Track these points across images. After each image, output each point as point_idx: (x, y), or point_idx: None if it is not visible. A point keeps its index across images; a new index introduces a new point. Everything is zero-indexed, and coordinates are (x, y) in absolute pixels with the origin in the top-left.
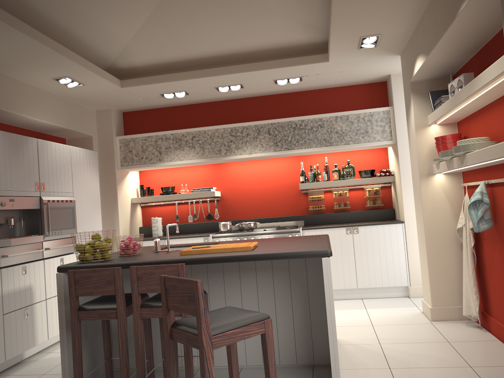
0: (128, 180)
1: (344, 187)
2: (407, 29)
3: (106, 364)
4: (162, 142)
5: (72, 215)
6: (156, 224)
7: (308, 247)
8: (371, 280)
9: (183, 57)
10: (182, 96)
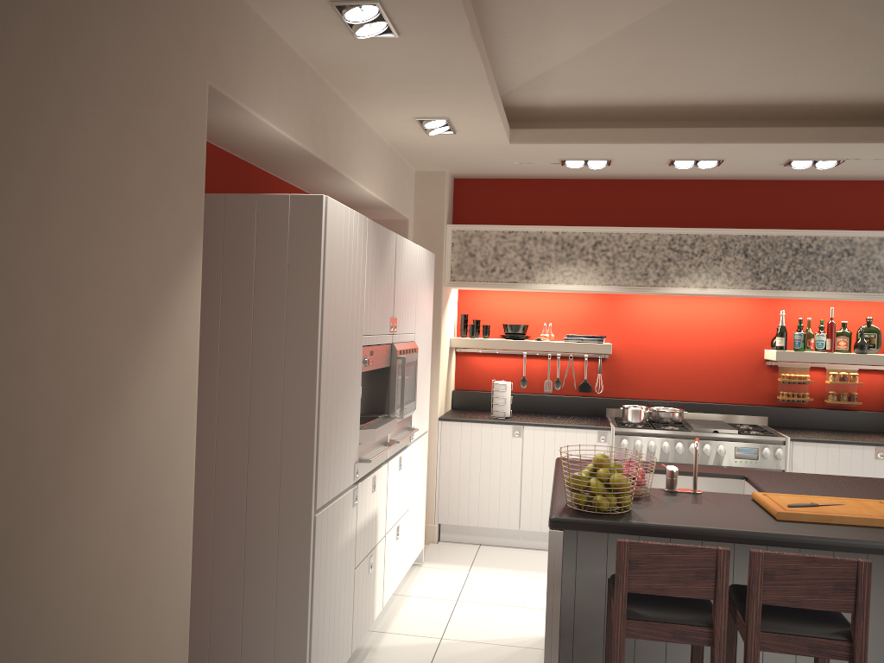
0: (450, 305)
1: (850, 365)
2: None
3: None
4: (534, 245)
5: (413, 376)
6: (504, 393)
7: None
8: None
9: (640, 100)
10: (598, 167)
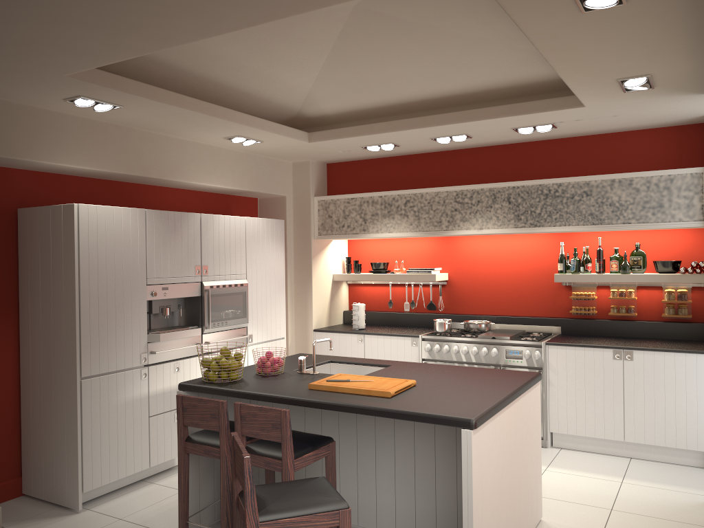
0: (330, 252)
1: (630, 283)
2: (696, 66)
3: None
4: (367, 207)
5: (242, 301)
6: (357, 312)
7: (457, 407)
8: (647, 433)
9: (383, 102)
10: (391, 148)
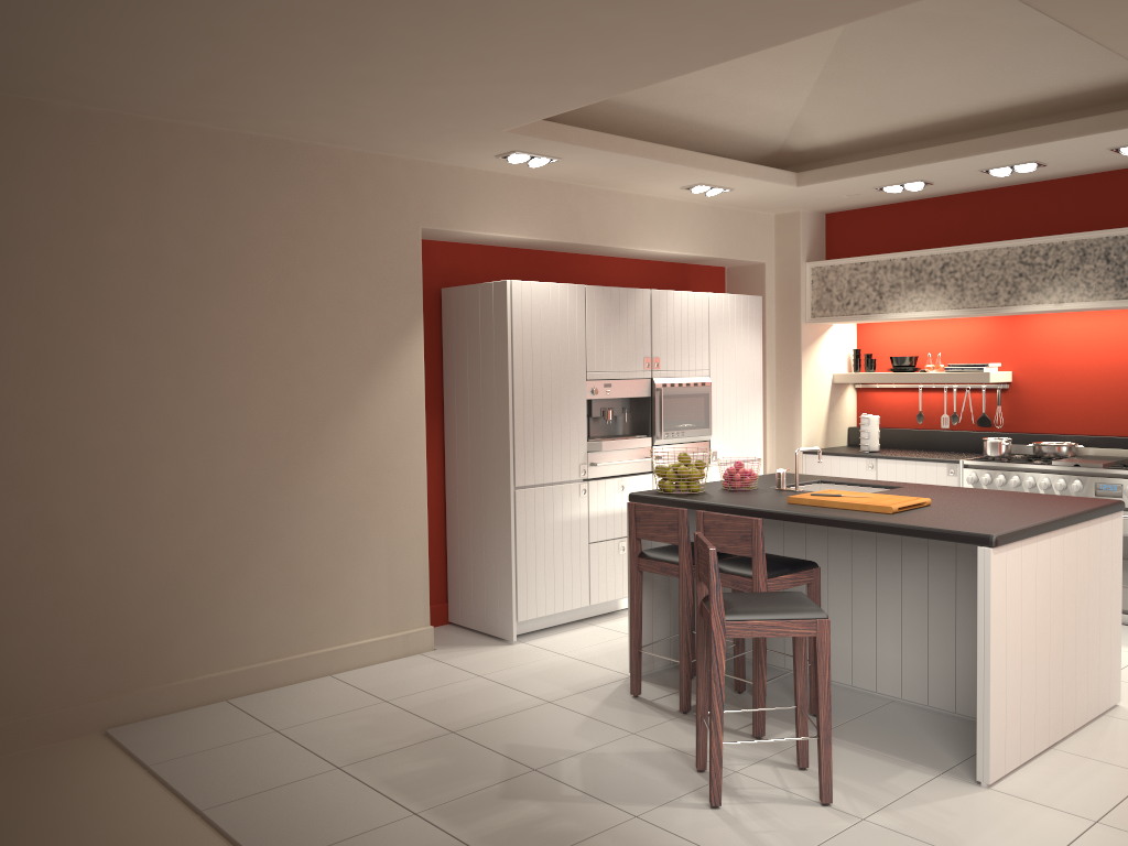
0: (829, 341)
1: None
2: None
3: None
4: (884, 274)
5: (704, 406)
6: (867, 427)
7: (977, 525)
8: None
9: (905, 124)
10: (919, 188)
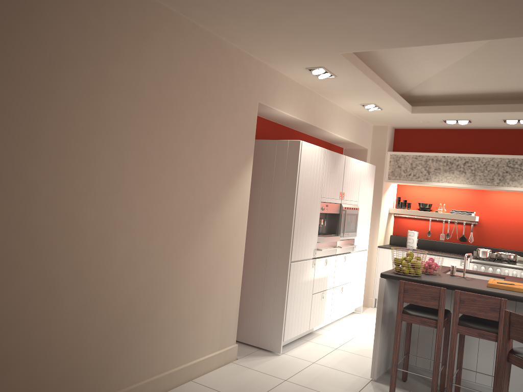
0: (389, 192)
1: None
2: None
3: (404, 358)
4: (432, 163)
5: (355, 220)
6: (412, 237)
7: None
8: None
9: (479, 91)
10: (464, 123)
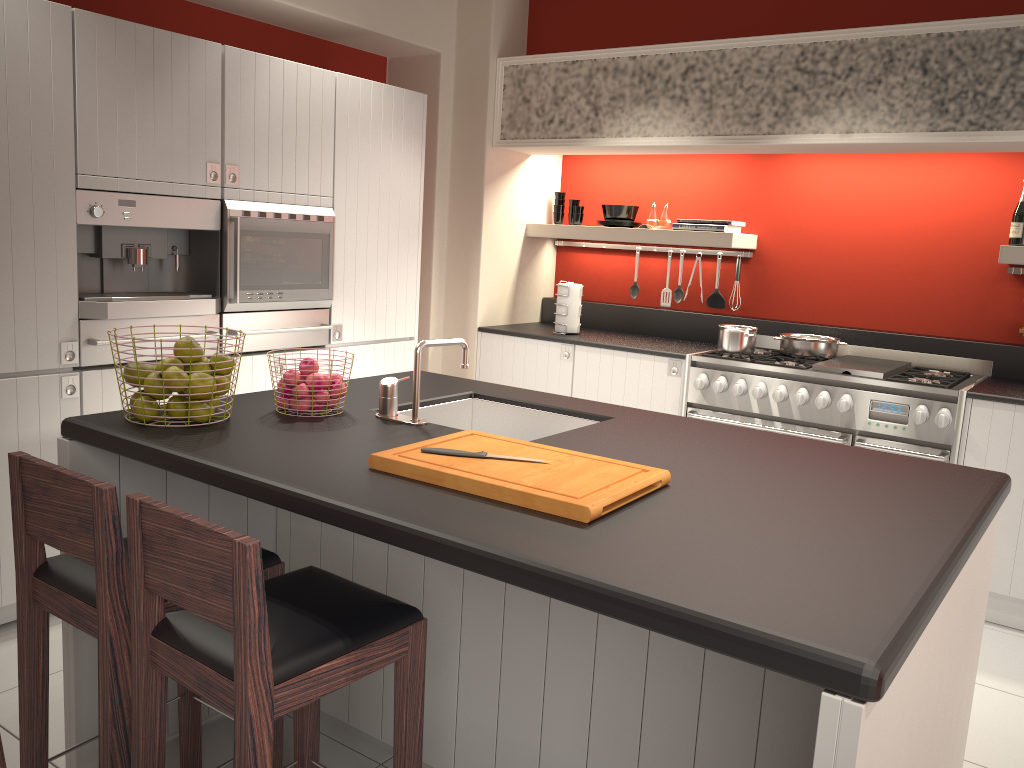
0: (524, 178)
1: None
2: None
3: (179, 707)
4: (604, 80)
5: (321, 254)
6: (566, 300)
7: (803, 592)
8: None
9: None
10: None
